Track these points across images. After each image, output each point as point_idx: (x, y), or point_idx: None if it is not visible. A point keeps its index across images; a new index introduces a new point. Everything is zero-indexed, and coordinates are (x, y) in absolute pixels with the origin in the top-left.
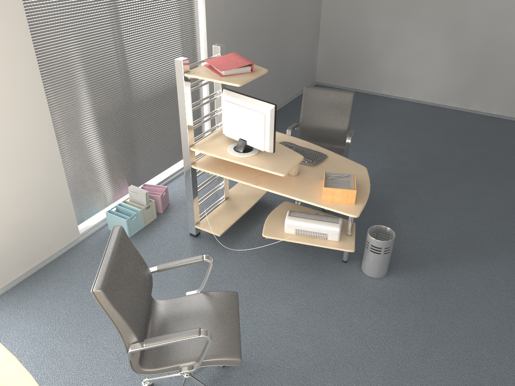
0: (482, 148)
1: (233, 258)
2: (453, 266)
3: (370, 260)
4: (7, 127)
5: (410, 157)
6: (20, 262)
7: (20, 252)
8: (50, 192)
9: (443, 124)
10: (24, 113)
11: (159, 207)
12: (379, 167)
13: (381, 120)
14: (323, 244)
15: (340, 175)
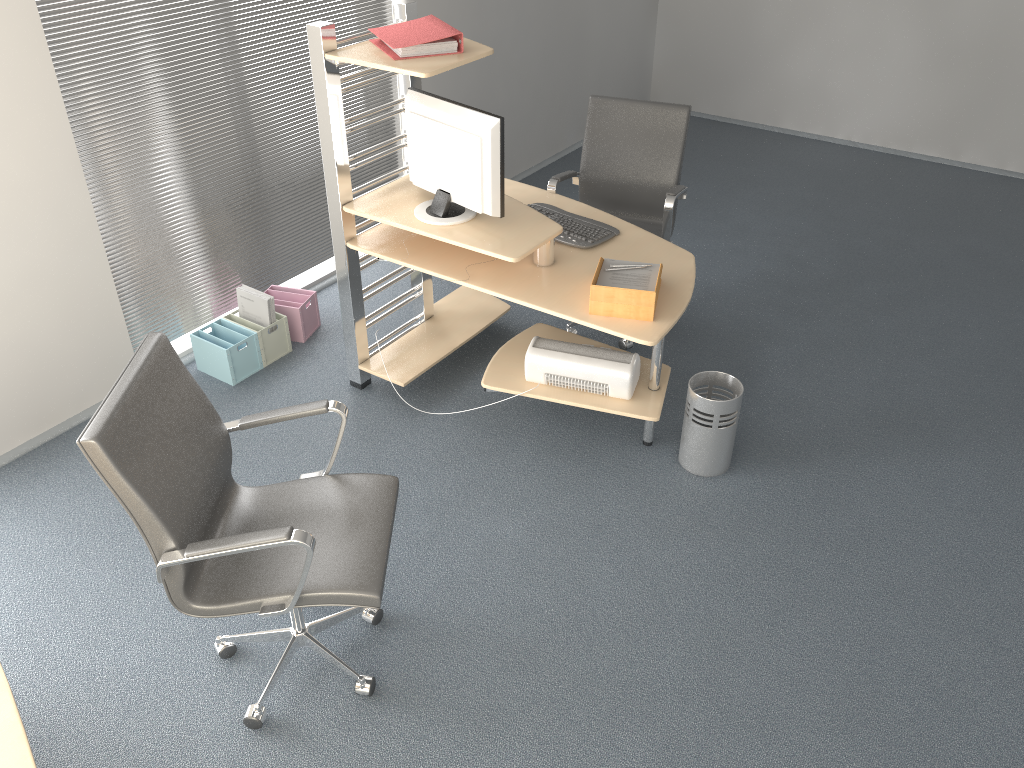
0: (972, 238)
1: (428, 430)
2: (868, 461)
3: (692, 440)
4: None
5: (819, 251)
6: (18, 419)
7: (19, 400)
8: (77, 289)
9: (899, 189)
10: (19, 128)
11: (298, 331)
12: (750, 269)
13: (773, 179)
14: (598, 404)
15: (633, 265)
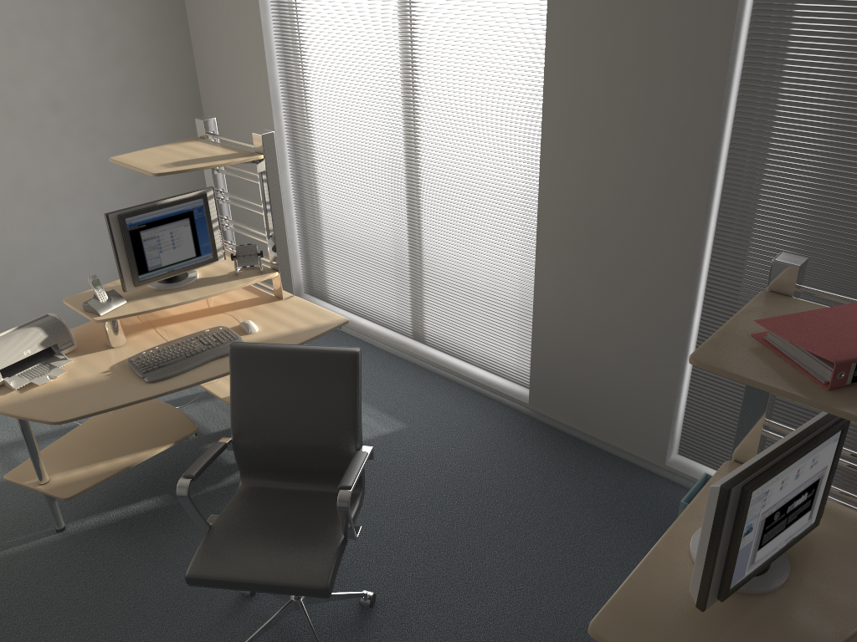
0: None
1: None
2: None
3: None
4: (624, 228)
5: None
6: (567, 406)
7: (573, 396)
8: (645, 362)
9: None
10: (657, 224)
11: None
12: None
13: None
14: None
15: None
